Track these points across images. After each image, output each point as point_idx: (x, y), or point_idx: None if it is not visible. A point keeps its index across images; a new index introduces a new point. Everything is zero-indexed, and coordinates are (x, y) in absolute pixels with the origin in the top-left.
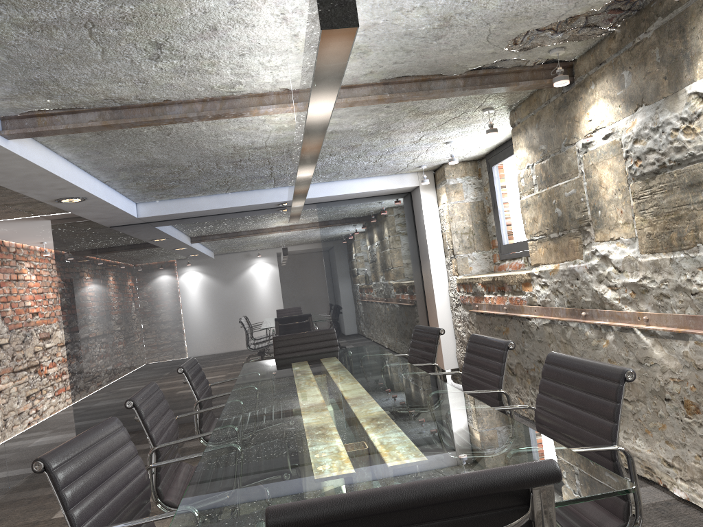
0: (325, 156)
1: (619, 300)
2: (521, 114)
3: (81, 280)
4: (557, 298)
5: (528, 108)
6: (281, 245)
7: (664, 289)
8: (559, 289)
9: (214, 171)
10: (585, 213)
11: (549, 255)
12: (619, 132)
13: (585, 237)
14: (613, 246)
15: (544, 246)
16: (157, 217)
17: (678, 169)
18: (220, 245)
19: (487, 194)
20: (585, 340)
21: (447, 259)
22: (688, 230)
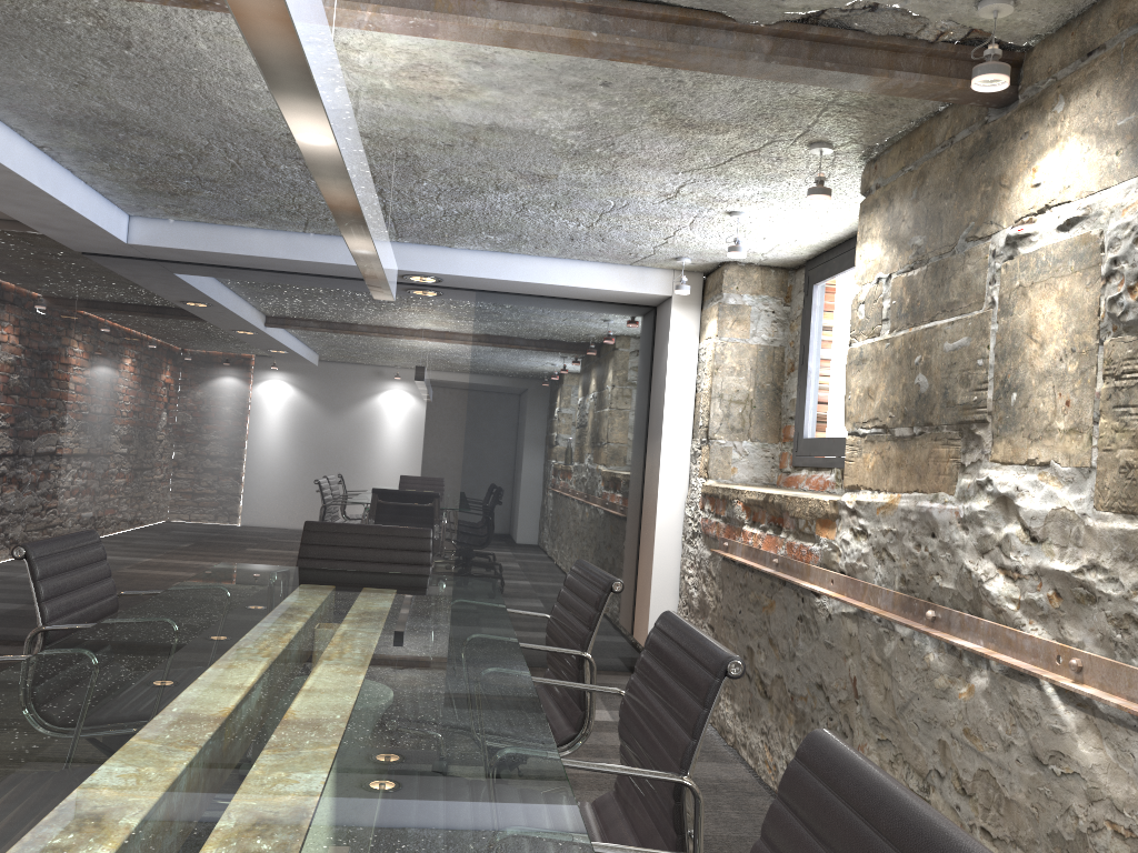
0: (487, 190)
1: (1019, 605)
2: (887, 168)
3: (5, 341)
4: (882, 565)
5: (904, 156)
6: (394, 354)
7: None
8: (890, 548)
9: (264, 172)
10: (982, 393)
11: (884, 472)
12: (1103, 216)
13: (970, 448)
14: (1030, 478)
15: (878, 450)
16: (168, 252)
17: None
18: (281, 330)
19: (793, 336)
20: (922, 670)
21: (695, 445)
22: None
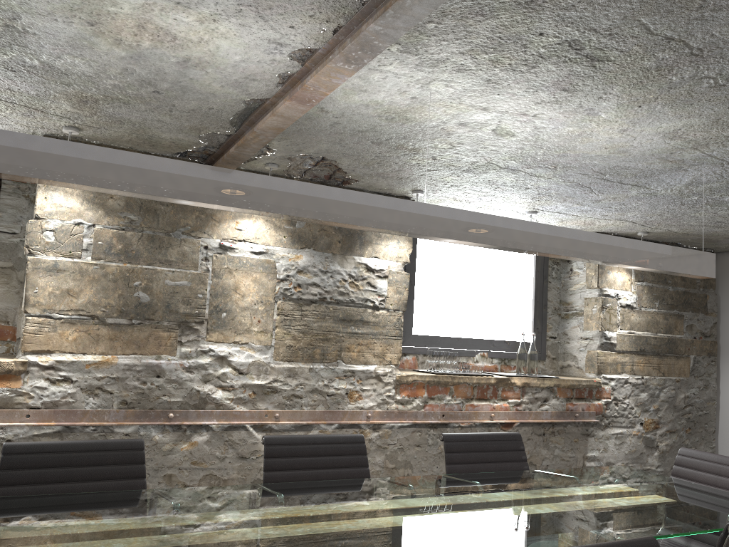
0: None
1: (232, 400)
2: None
3: None
4: (96, 397)
5: None
6: None
7: (298, 391)
8: (107, 386)
9: None
10: (202, 310)
11: (92, 343)
12: (275, 256)
13: (186, 334)
14: (235, 348)
15: (82, 329)
16: None
17: (335, 306)
18: None
19: None
20: (152, 445)
21: None
22: (332, 349)
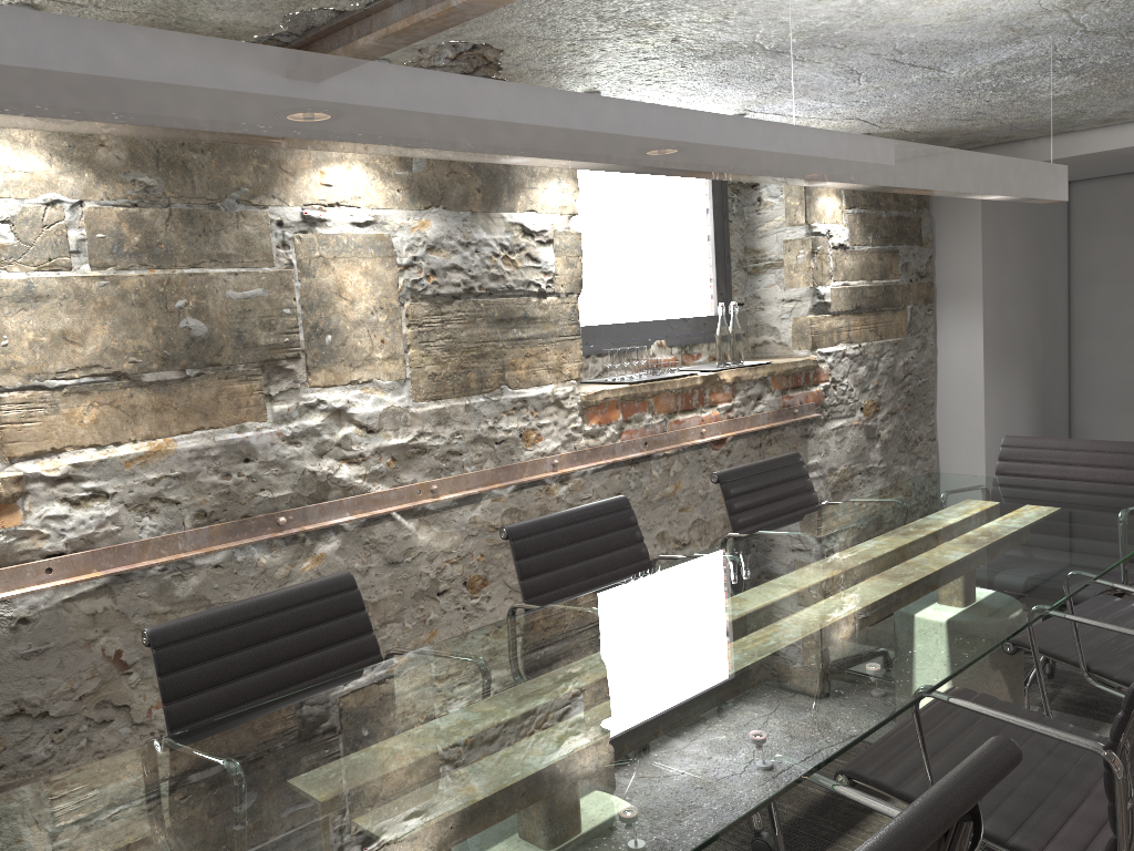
0: None
1: (364, 478)
2: None
3: None
4: (154, 515)
5: None
6: None
7: (456, 445)
8: (169, 493)
9: None
10: (295, 336)
11: (126, 422)
12: (388, 226)
13: (275, 380)
14: (354, 393)
15: (104, 401)
16: None
17: (486, 300)
18: None
19: None
20: (260, 575)
21: None
22: (492, 371)
